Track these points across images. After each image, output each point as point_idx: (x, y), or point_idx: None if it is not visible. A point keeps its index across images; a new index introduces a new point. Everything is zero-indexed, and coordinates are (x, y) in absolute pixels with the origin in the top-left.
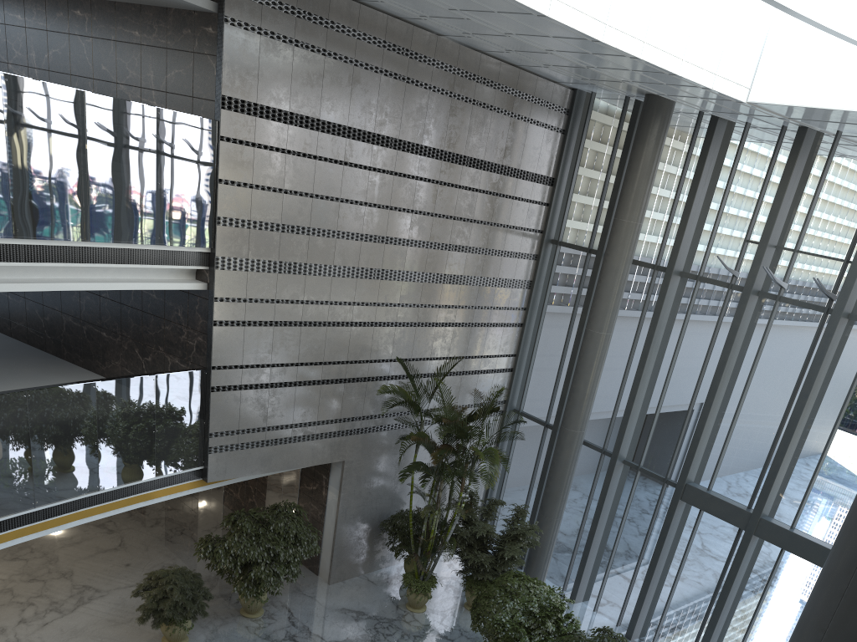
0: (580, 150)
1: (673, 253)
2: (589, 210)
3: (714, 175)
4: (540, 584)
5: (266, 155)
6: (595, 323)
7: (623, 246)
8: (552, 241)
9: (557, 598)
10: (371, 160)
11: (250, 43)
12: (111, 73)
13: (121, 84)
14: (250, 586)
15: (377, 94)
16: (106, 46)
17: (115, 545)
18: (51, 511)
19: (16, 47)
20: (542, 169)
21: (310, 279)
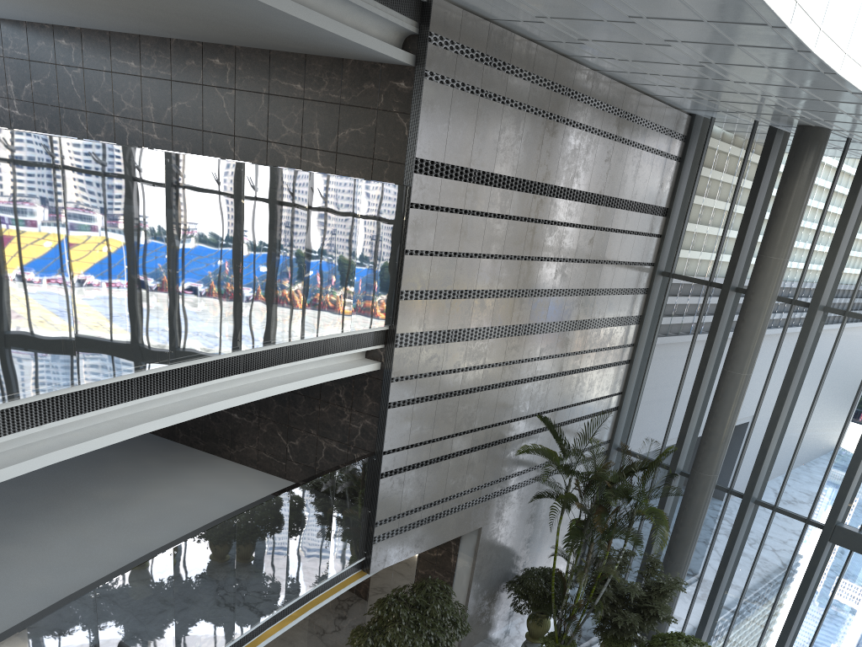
0: (697, 179)
1: (818, 288)
2: (708, 241)
3: None
4: (702, 644)
5: (446, 218)
6: (737, 364)
7: (770, 284)
8: (663, 273)
9: None
10: (530, 211)
11: (444, 98)
12: (260, 130)
13: (274, 143)
14: None
15: (542, 140)
16: (255, 100)
17: None
18: (244, 638)
19: (126, 98)
20: (660, 200)
21: (471, 344)
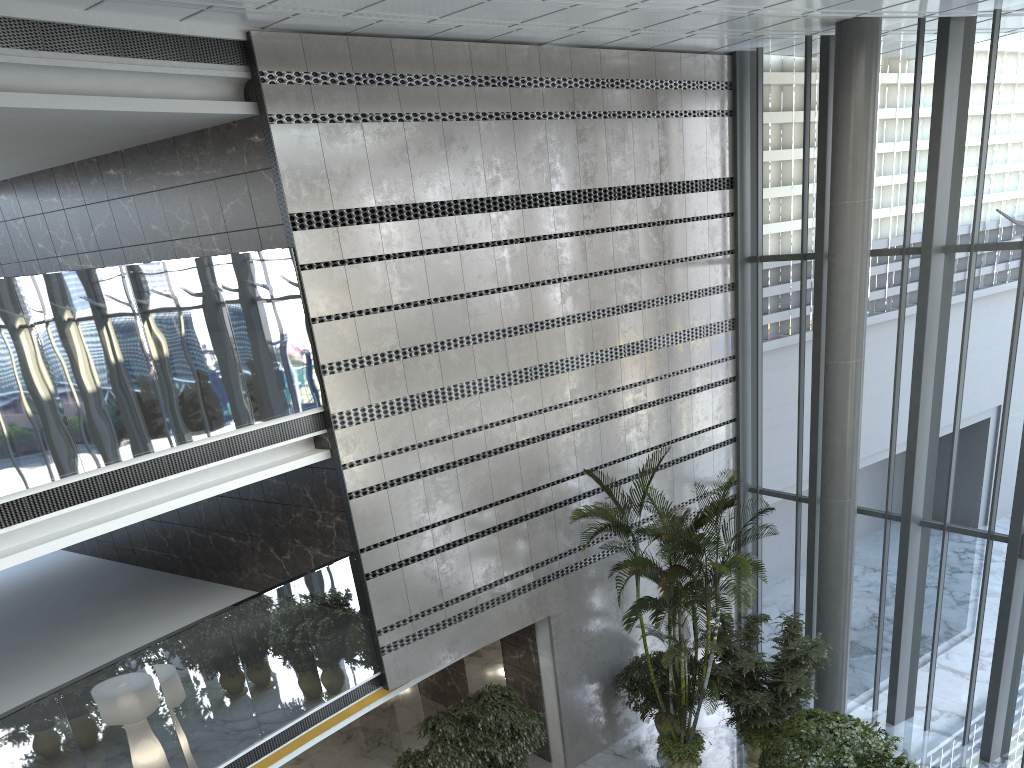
0: (759, 130)
1: (926, 225)
2: (790, 203)
3: (962, 100)
4: (846, 721)
5: (361, 270)
6: (837, 351)
7: (852, 237)
8: (749, 259)
9: (879, 742)
10: (492, 233)
11: (308, 138)
12: (163, 230)
13: (177, 240)
14: None
15: (480, 147)
16: (150, 200)
17: None
18: None
19: (60, 235)
20: (714, 170)
21: (453, 405)
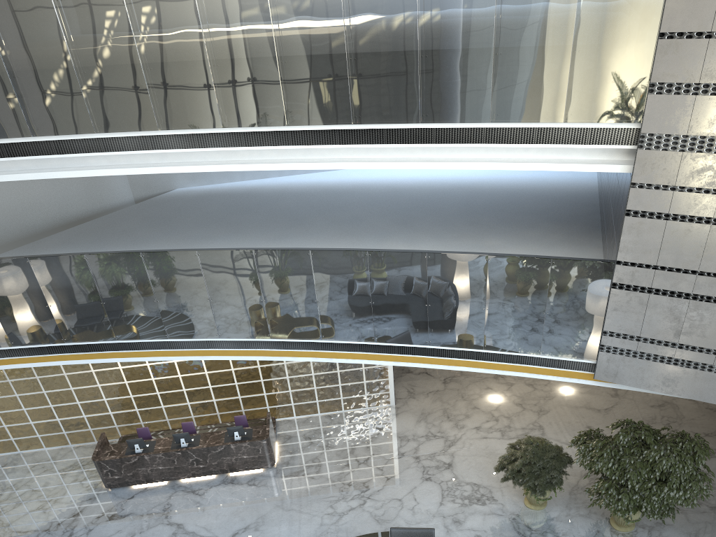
0: None
1: None
2: None
3: None
4: None
5: None
6: None
7: None
8: None
9: None
10: None
11: None
12: None
13: None
14: (600, 496)
15: None
16: None
17: (602, 407)
18: (443, 352)
19: None
20: None
21: None
